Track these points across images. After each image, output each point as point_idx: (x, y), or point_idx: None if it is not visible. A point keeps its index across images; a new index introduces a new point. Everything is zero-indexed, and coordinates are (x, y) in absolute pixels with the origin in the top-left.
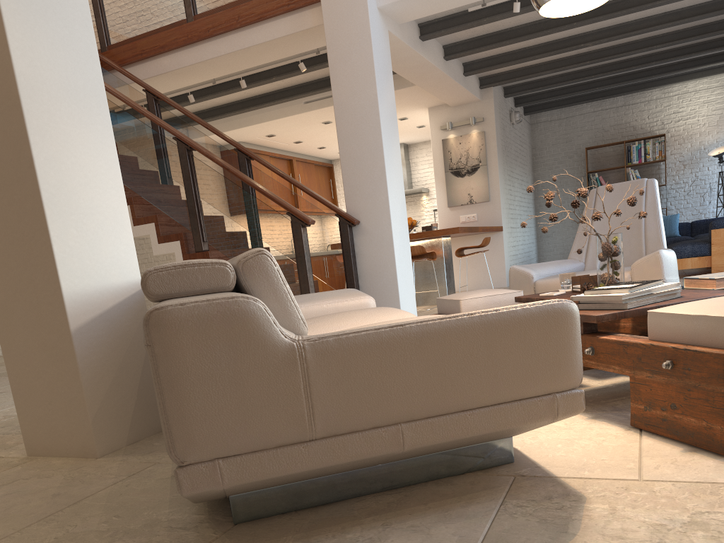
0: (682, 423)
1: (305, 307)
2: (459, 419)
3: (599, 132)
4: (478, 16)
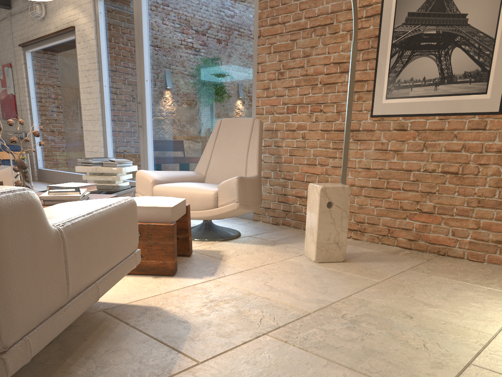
0: (147, 264)
1: None
2: (113, 274)
3: None
4: None
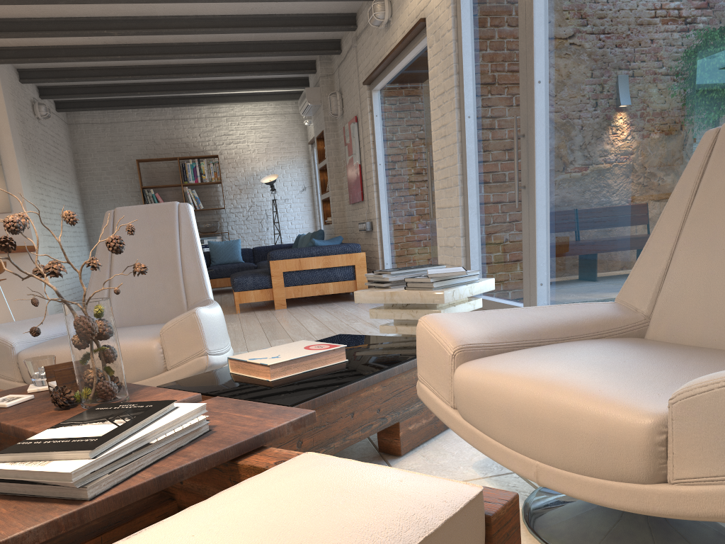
0: None
1: None
2: None
3: (150, 144)
4: None
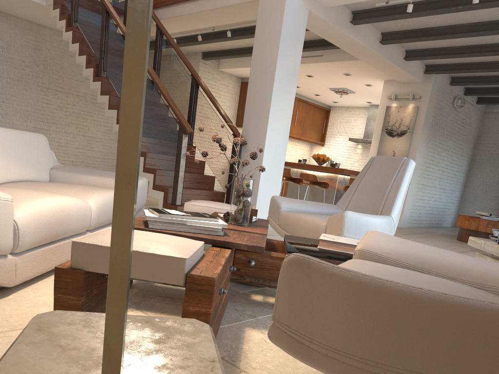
0: None
1: (85, 177)
2: None
3: None
4: (394, 12)
